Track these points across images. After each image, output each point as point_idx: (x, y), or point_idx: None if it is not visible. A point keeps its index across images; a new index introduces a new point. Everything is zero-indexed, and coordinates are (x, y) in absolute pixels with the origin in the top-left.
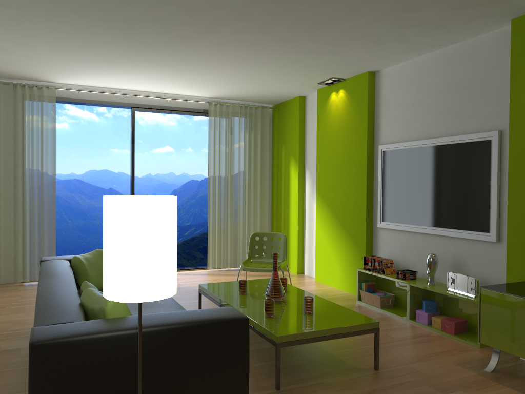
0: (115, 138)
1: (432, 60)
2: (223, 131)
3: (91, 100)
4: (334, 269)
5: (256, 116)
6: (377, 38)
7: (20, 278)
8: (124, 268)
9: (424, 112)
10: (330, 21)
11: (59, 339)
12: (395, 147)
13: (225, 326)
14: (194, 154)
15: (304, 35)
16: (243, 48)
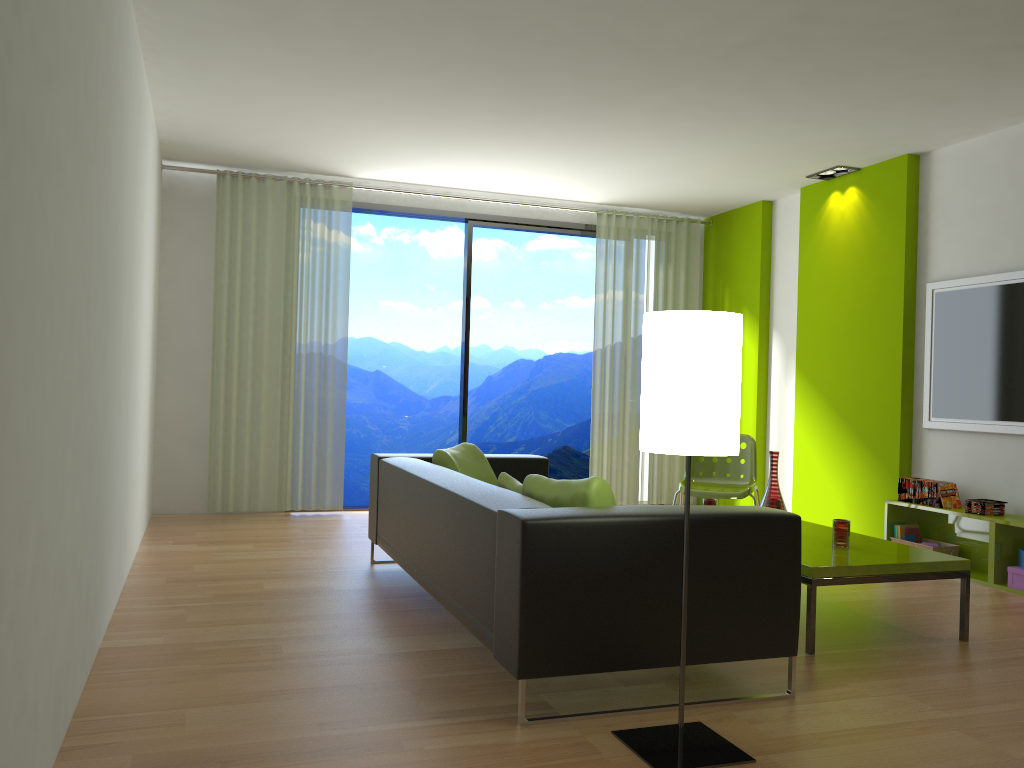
0: (388, 282)
1: None
2: (620, 263)
3: (404, 208)
4: (831, 506)
5: (677, 236)
6: (945, 96)
7: (288, 504)
8: (686, 408)
9: (1020, 223)
10: (874, 68)
11: (558, 519)
12: (961, 285)
13: (769, 524)
14: (526, 312)
15: (819, 92)
16: (704, 116)
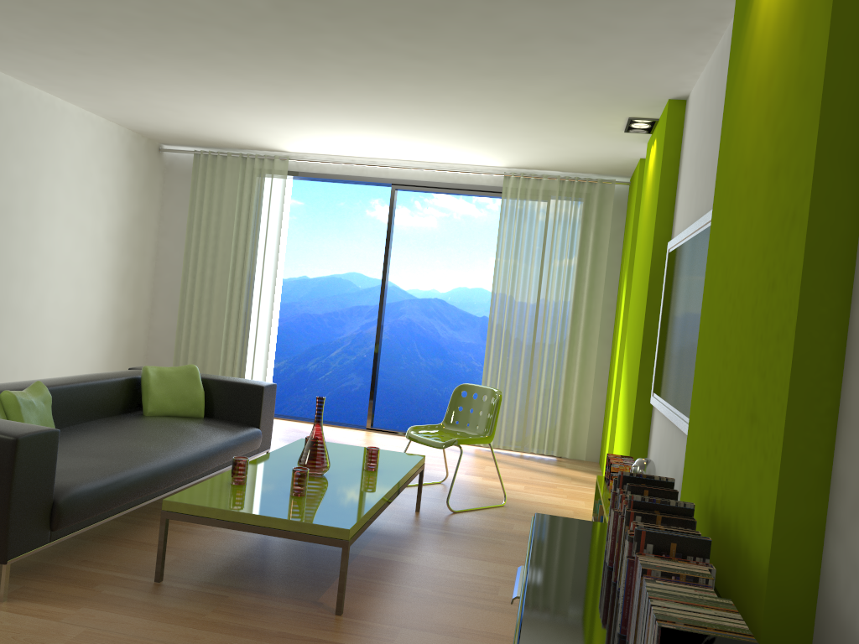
0: None
1: (716, 62)
2: (525, 222)
3: (335, 175)
4: None
5: (591, 197)
6: (559, 32)
7: None
8: None
9: (700, 171)
10: (428, 14)
11: None
12: (674, 245)
13: None
14: None
15: (437, 44)
16: (400, 78)
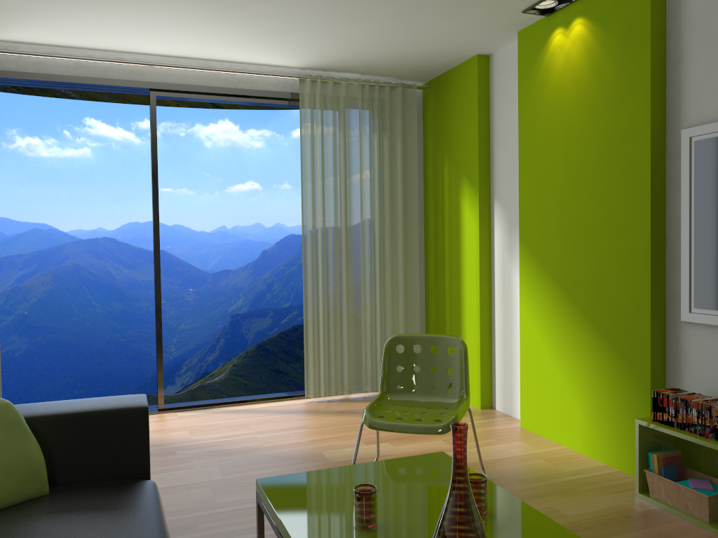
0: (167, 171)
1: None
2: (329, 134)
3: (66, 77)
4: (565, 409)
5: (392, 103)
6: None
7: None
8: None
9: None
10: None
11: None
12: None
13: None
14: (294, 193)
15: None
16: None
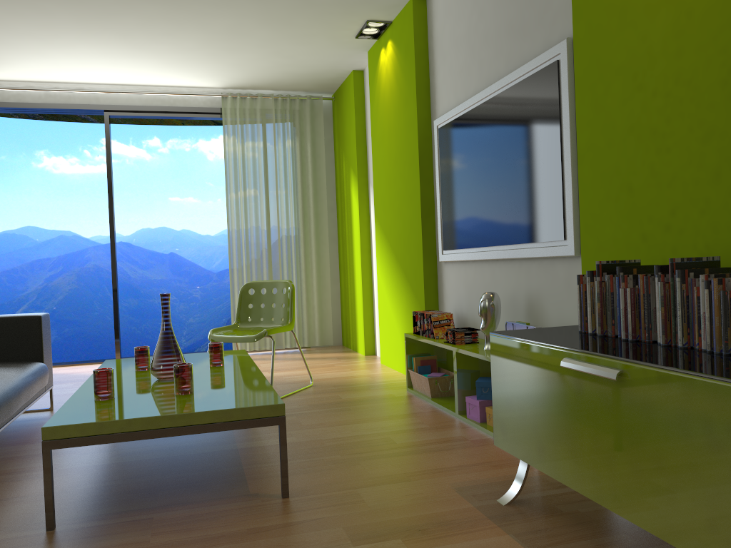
0: (175, 182)
1: None
2: (248, 139)
3: (38, 104)
4: (396, 341)
5: (303, 113)
6: None
7: None
8: None
9: (480, 43)
10: None
11: None
12: (451, 117)
13: None
14: None
15: None
16: None
